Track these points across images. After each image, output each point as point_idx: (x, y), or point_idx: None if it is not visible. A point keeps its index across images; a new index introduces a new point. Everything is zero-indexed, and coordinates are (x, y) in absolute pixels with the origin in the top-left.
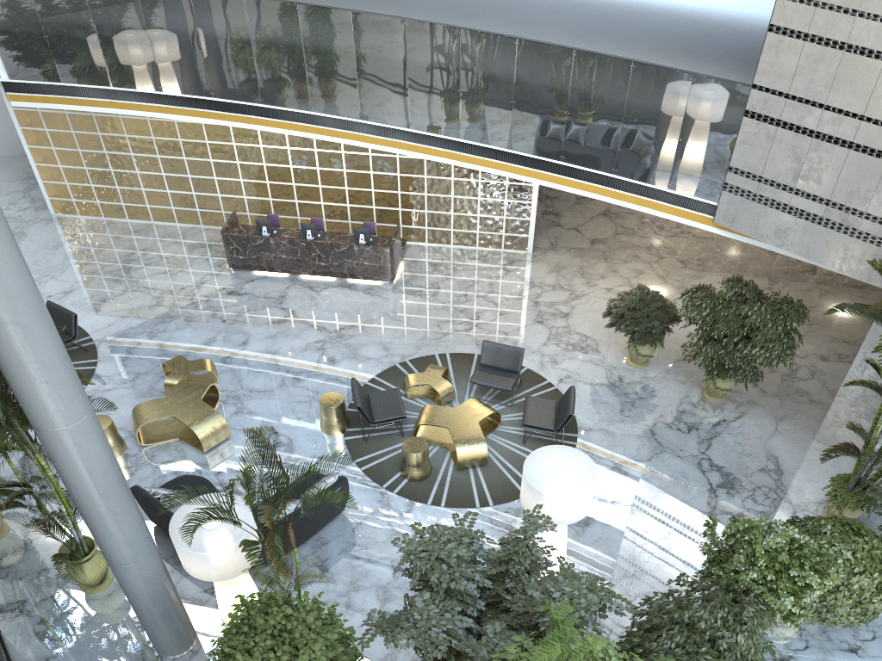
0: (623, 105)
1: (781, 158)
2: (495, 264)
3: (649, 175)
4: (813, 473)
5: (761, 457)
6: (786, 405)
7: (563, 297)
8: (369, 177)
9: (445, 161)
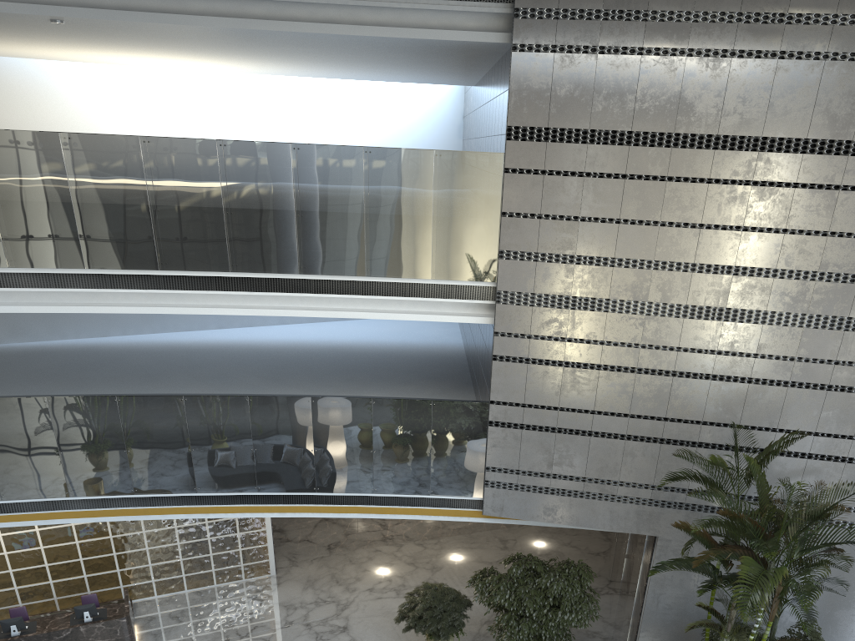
0: (370, 434)
1: (533, 452)
2: (244, 597)
3: (409, 487)
4: None
5: None
6: None
7: (332, 610)
8: (74, 547)
9: (183, 516)
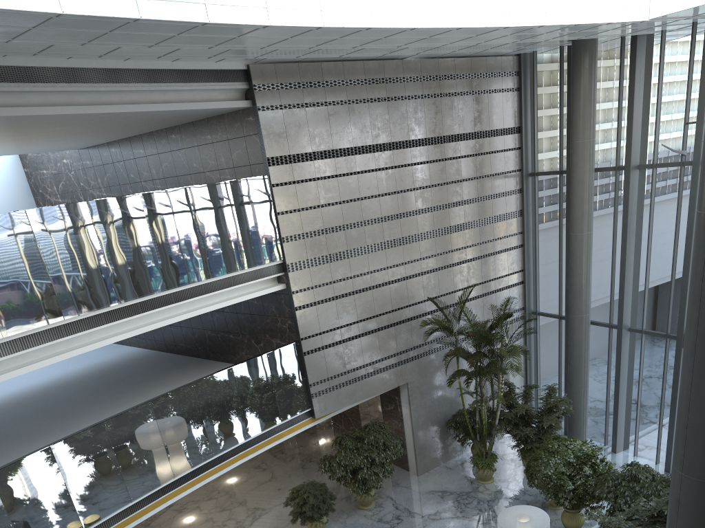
0: (236, 394)
1: (333, 362)
2: None
3: (268, 422)
4: (447, 480)
5: (430, 495)
6: (385, 480)
7: None
8: None
9: None
